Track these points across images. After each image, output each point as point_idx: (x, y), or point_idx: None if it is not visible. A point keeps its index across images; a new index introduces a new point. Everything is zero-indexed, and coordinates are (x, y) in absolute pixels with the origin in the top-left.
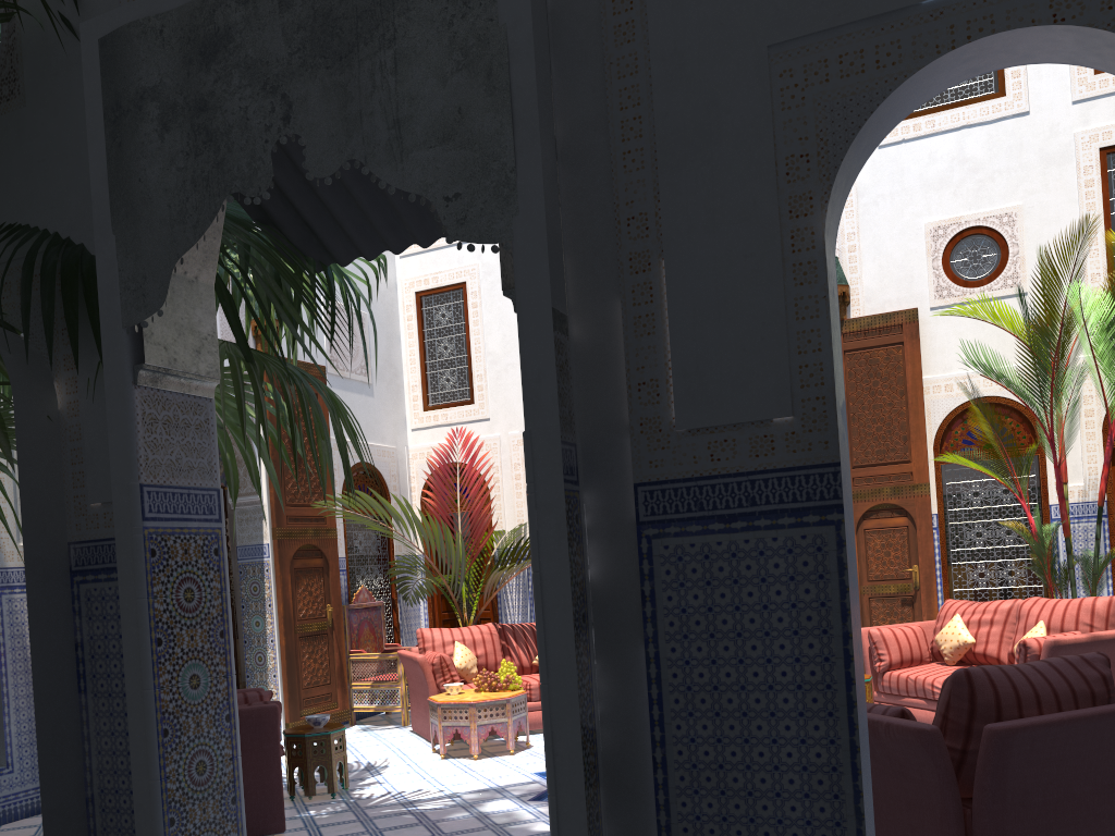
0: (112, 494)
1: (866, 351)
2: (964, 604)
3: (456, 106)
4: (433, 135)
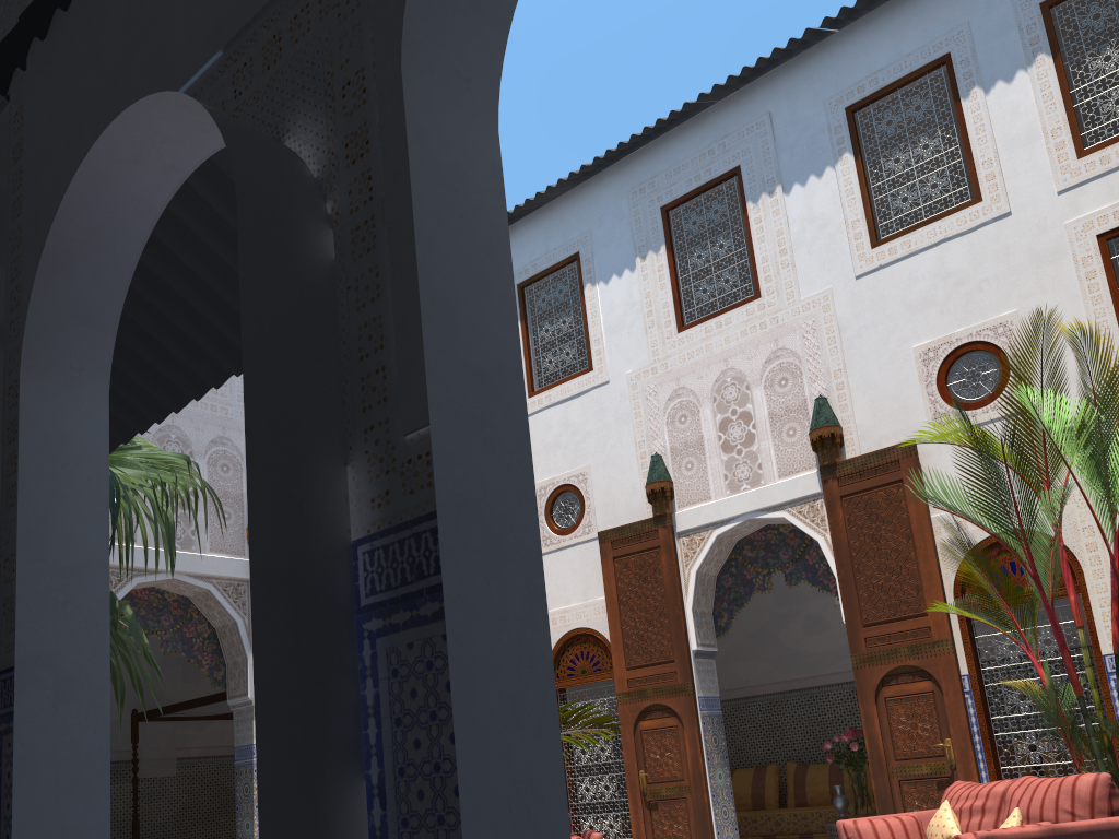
0: None
1: (863, 493)
2: (963, 787)
3: None
4: None
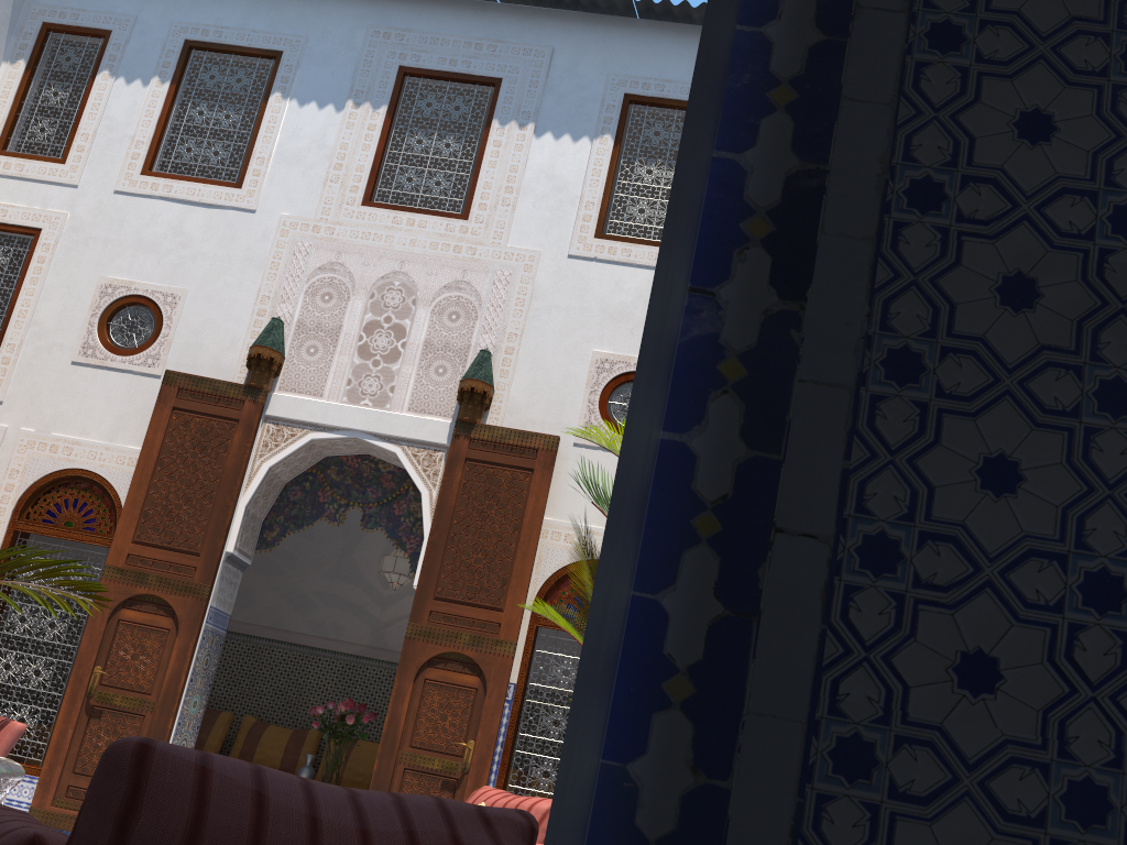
0: None
1: (490, 466)
2: (499, 794)
3: None
4: None
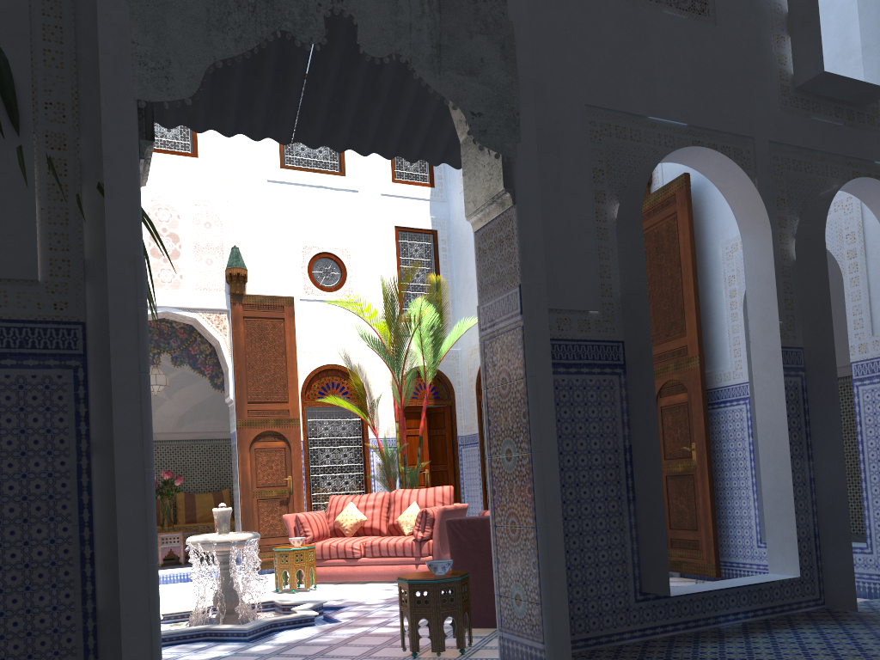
0: (108, 261)
1: (259, 319)
2: (349, 497)
3: (479, 55)
4: (462, 67)
